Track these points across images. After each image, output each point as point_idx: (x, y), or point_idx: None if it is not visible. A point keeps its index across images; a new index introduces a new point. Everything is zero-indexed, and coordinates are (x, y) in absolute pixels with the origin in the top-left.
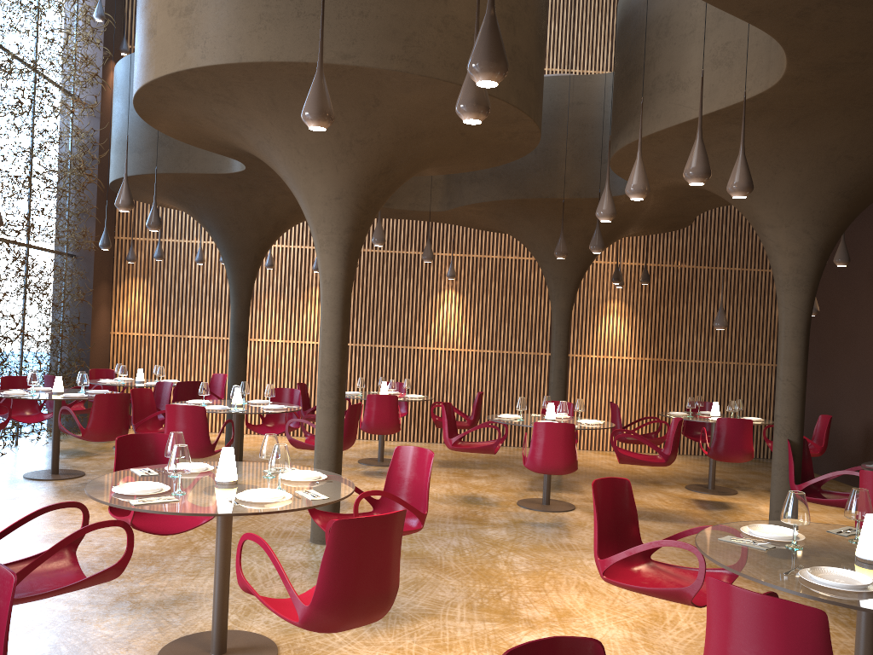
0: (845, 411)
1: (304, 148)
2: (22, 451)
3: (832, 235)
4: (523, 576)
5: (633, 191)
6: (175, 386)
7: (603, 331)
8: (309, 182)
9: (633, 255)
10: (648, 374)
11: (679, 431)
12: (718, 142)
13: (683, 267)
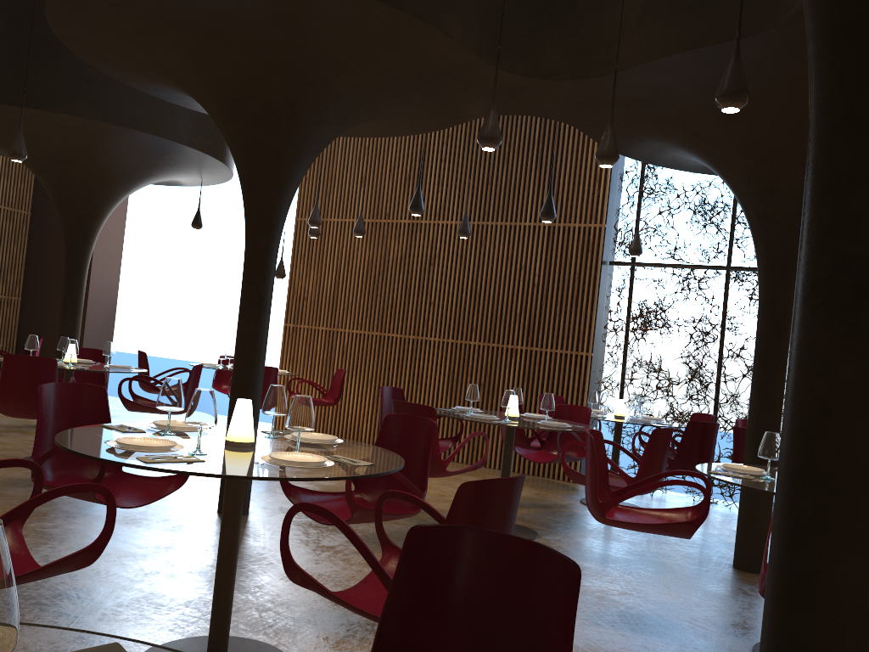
0: None
1: None
2: None
3: None
4: None
5: None
6: None
7: None
8: None
9: None
10: None
11: None
12: None
13: None
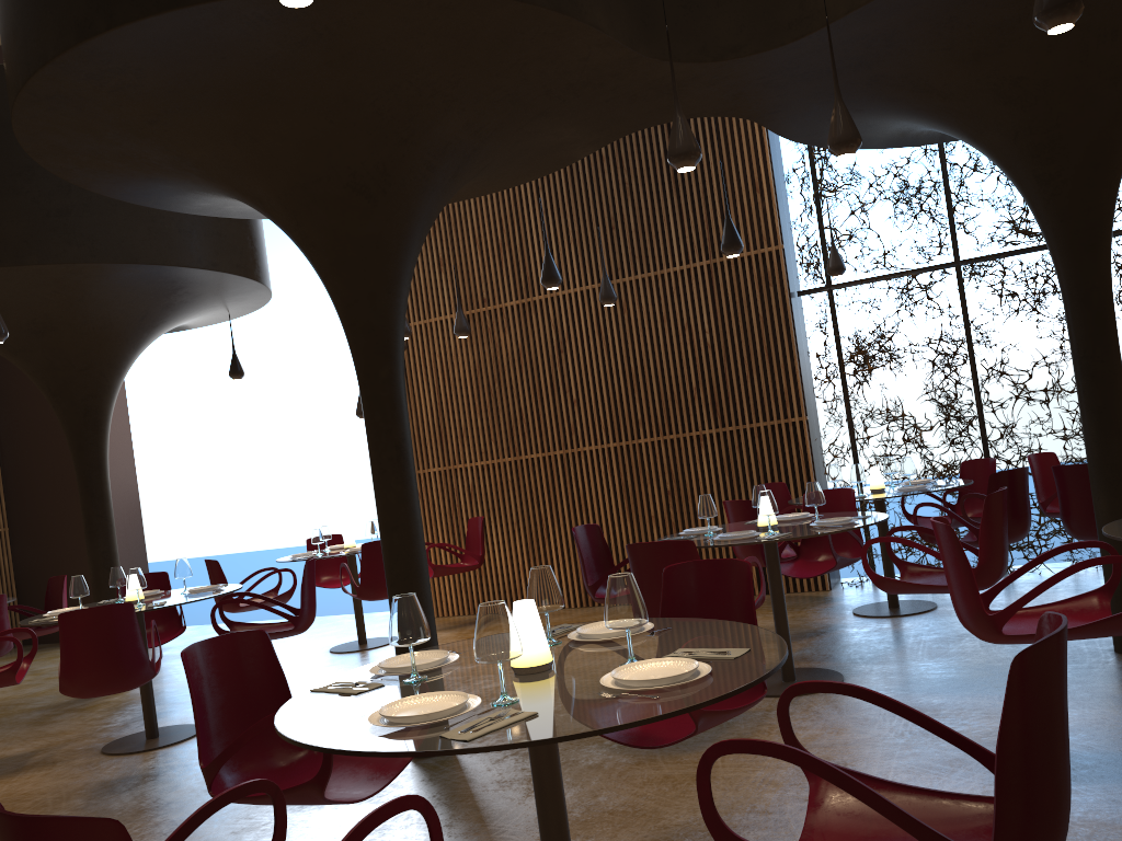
0: None
1: None
2: (1085, 572)
3: None
4: None
5: None
6: None
7: None
8: None
9: None
10: None
11: None
12: None
13: None
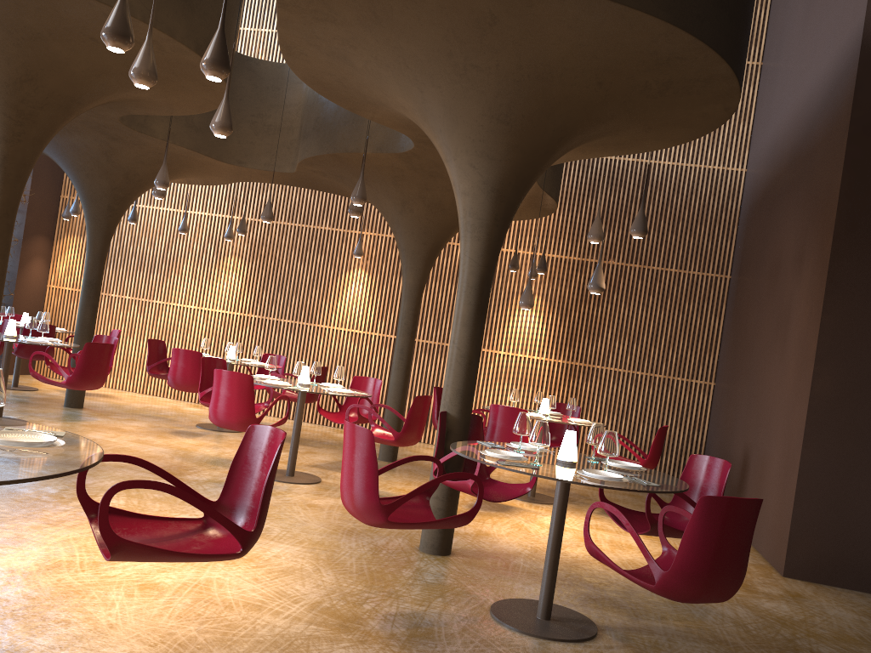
0: (737, 434)
1: None
2: None
3: (505, 172)
4: (73, 512)
5: (130, 75)
6: (68, 336)
7: (515, 326)
8: None
9: (556, 246)
10: (560, 378)
11: (417, 408)
12: (347, 51)
13: (610, 263)
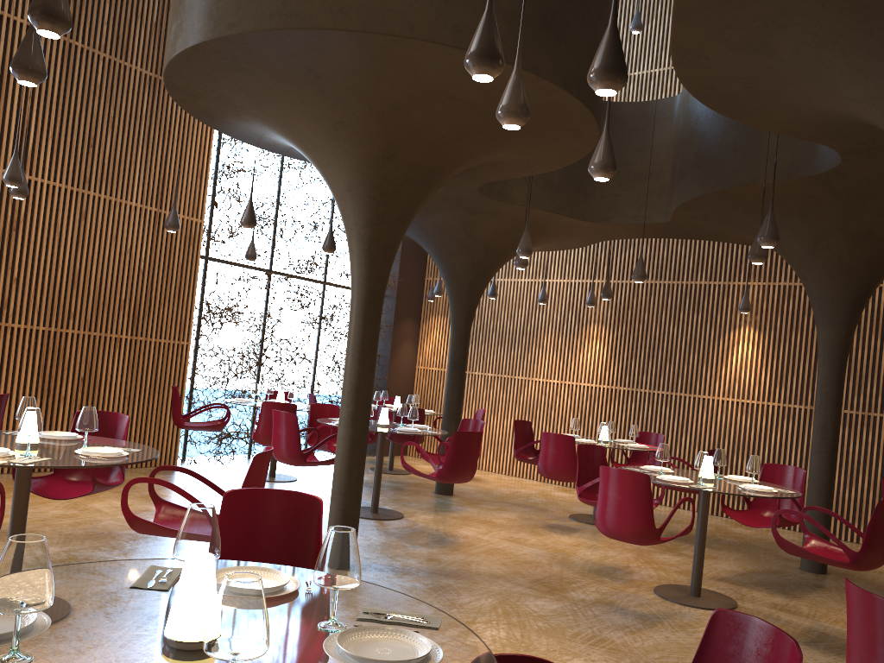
0: None
1: (306, 141)
2: None
3: None
4: None
5: (497, 116)
6: (436, 417)
7: None
8: (327, 177)
9: None
10: None
11: (881, 517)
12: (769, 35)
13: None
